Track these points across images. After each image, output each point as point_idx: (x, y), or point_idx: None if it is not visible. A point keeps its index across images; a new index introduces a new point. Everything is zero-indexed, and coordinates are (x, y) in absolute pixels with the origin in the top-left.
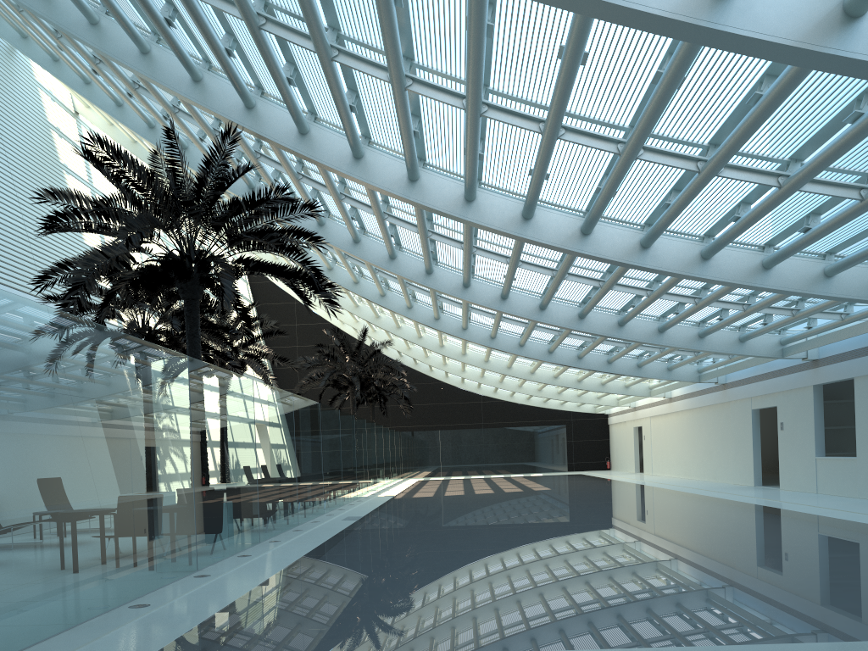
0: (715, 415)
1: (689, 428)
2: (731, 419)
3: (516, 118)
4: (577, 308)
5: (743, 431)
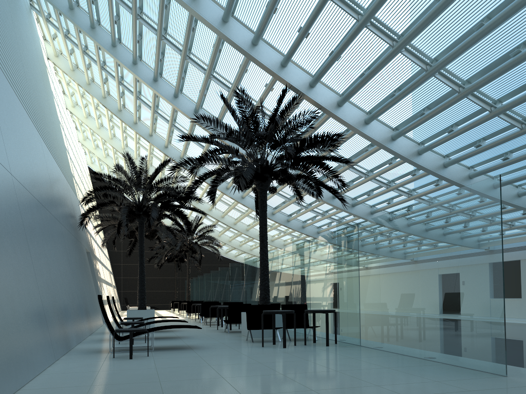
0: None
1: None
2: None
3: (512, 120)
4: None
5: None
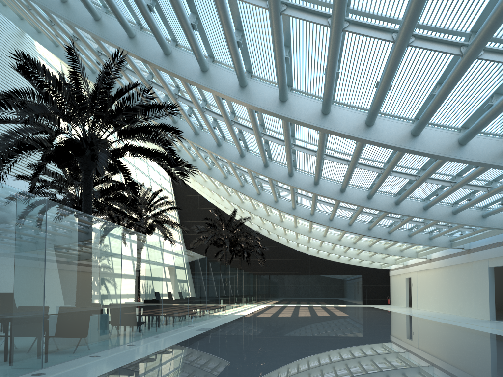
0: (462, 271)
1: (443, 279)
2: (473, 273)
3: (309, 14)
4: (366, 192)
5: (482, 282)
